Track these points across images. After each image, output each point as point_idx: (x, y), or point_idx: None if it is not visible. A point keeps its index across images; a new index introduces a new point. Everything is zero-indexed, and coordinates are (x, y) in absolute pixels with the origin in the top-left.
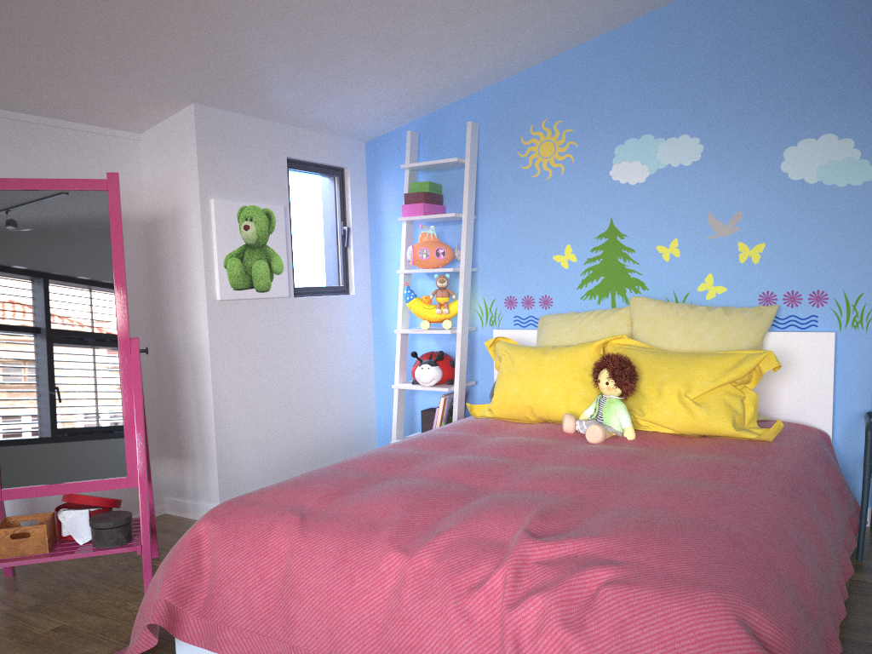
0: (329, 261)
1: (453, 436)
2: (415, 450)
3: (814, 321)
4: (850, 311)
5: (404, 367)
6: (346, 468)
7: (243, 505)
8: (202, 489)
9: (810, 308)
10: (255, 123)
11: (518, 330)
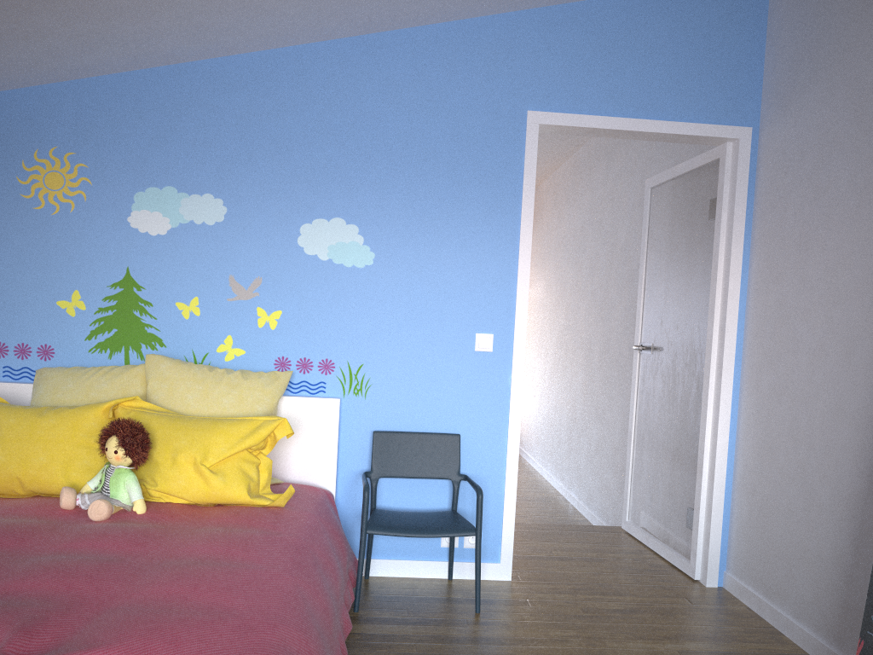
0: None
1: None
2: None
3: (323, 387)
4: (352, 379)
5: None
6: None
7: None
8: None
9: (320, 375)
10: None
11: (8, 384)
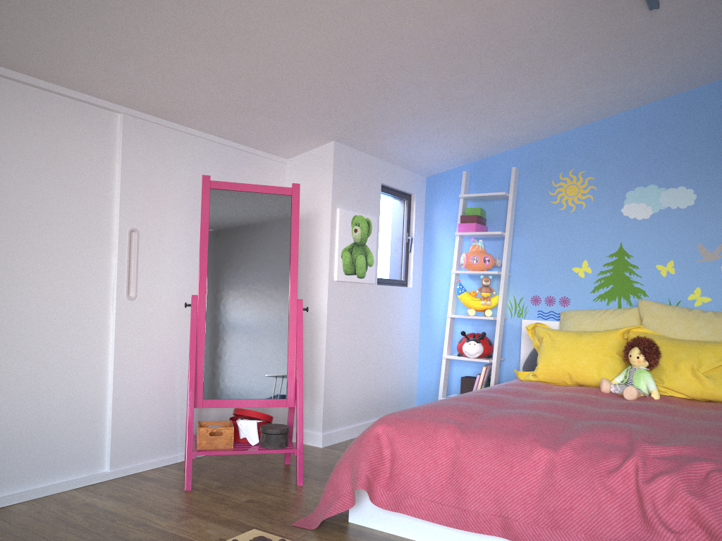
0: (397, 261)
1: (519, 389)
2: (498, 394)
3: None
4: None
5: (450, 343)
6: (460, 401)
7: (405, 416)
8: (308, 420)
9: None
10: (366, 157)
11: (542, 321)
